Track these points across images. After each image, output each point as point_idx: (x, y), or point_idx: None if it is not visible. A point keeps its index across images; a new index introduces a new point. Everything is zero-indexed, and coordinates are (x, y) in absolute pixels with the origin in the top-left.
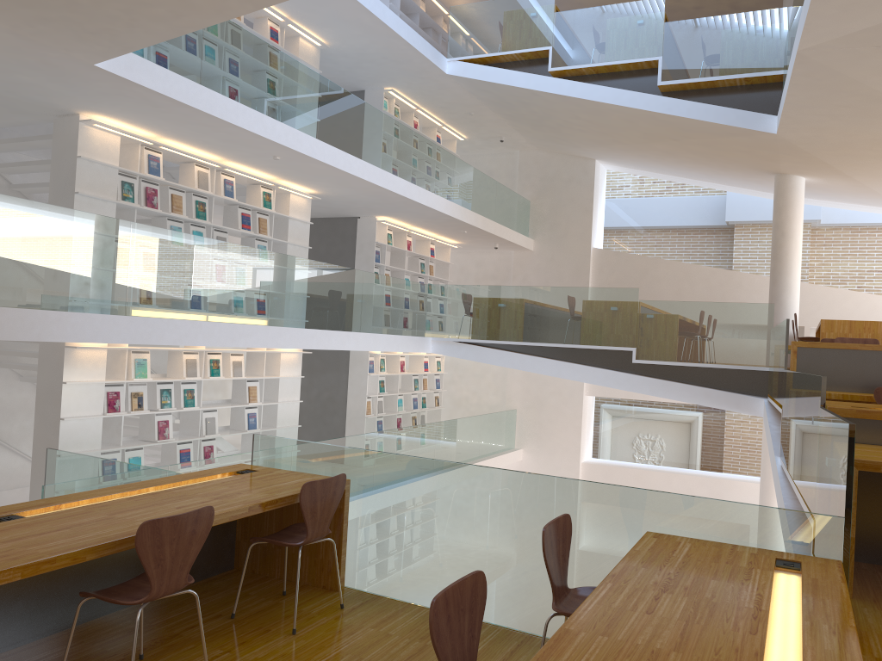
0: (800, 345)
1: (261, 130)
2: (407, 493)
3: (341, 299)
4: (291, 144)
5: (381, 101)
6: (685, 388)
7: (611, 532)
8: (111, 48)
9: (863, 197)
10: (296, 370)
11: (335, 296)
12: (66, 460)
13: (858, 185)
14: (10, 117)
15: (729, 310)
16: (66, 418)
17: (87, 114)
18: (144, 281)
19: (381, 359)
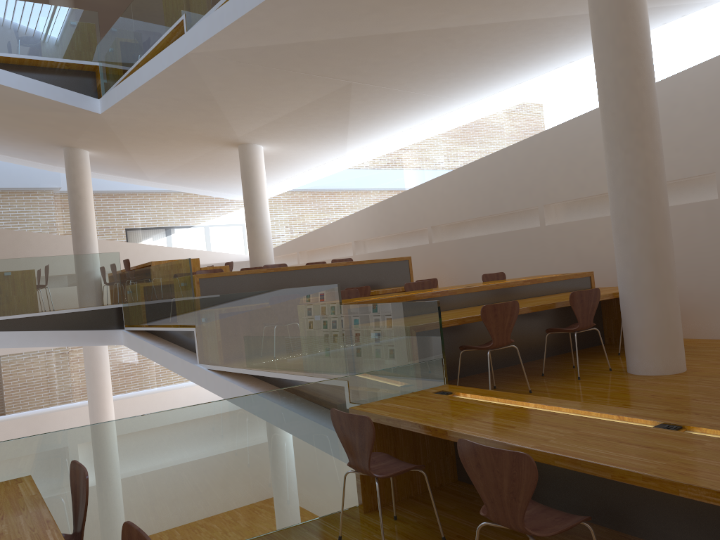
0: (201, 277)
1: None
2: (112, 462)
3: None
4: None
5: None
6: (53, 334)
7: (316, 420)
8: None
9: (124, 169)
10: None
11: None
12: None
13: (129, 160)
14: None
15: (83, 260)
16: None
17: None
18: None
19: None
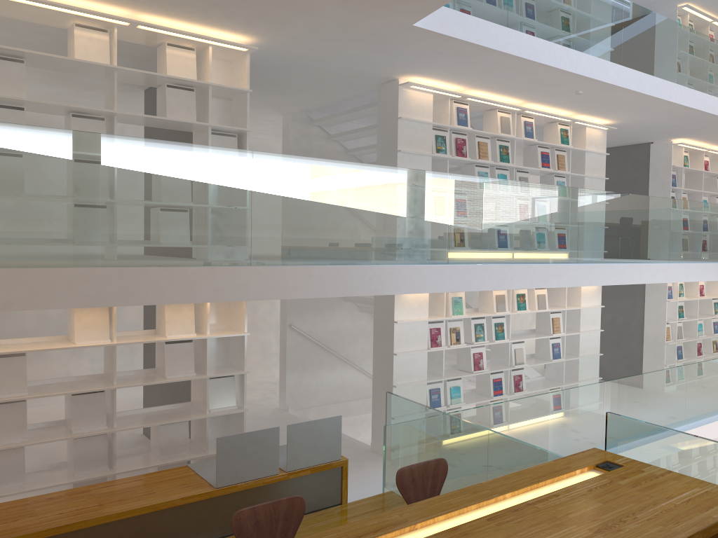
0: None
1: (567, 65)
2: None
3: (649, 230)
4: (596, 75)
5: (674, 19)
6: None
7: None
8: (429, 3)
9: None
10: (596, 300)
11: (642, 227)
12: (403, 406)
13: None
14: (344, 92)
15: None
16: (398, 354)
17: (404, 78)
18: (462, 229)
19: (680, 284)
